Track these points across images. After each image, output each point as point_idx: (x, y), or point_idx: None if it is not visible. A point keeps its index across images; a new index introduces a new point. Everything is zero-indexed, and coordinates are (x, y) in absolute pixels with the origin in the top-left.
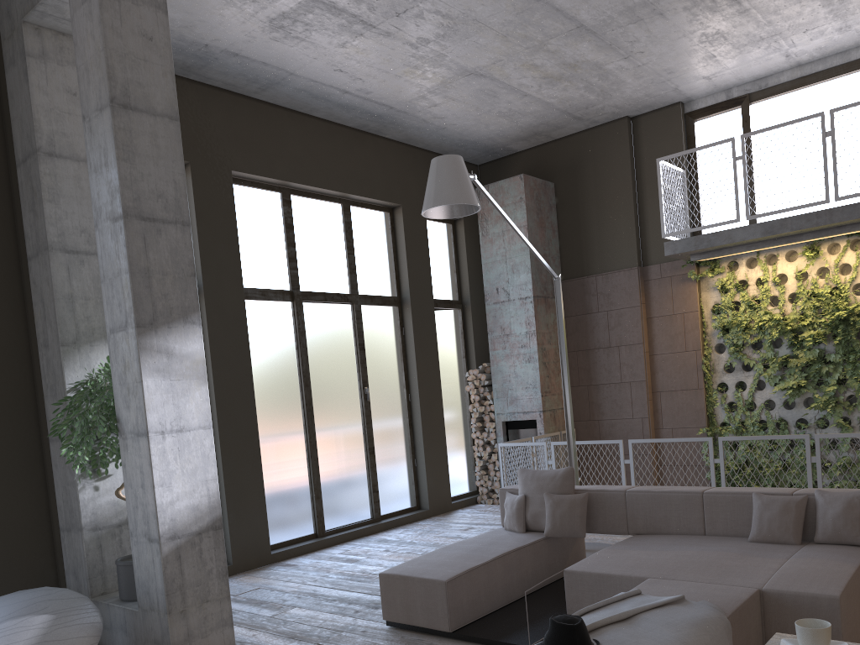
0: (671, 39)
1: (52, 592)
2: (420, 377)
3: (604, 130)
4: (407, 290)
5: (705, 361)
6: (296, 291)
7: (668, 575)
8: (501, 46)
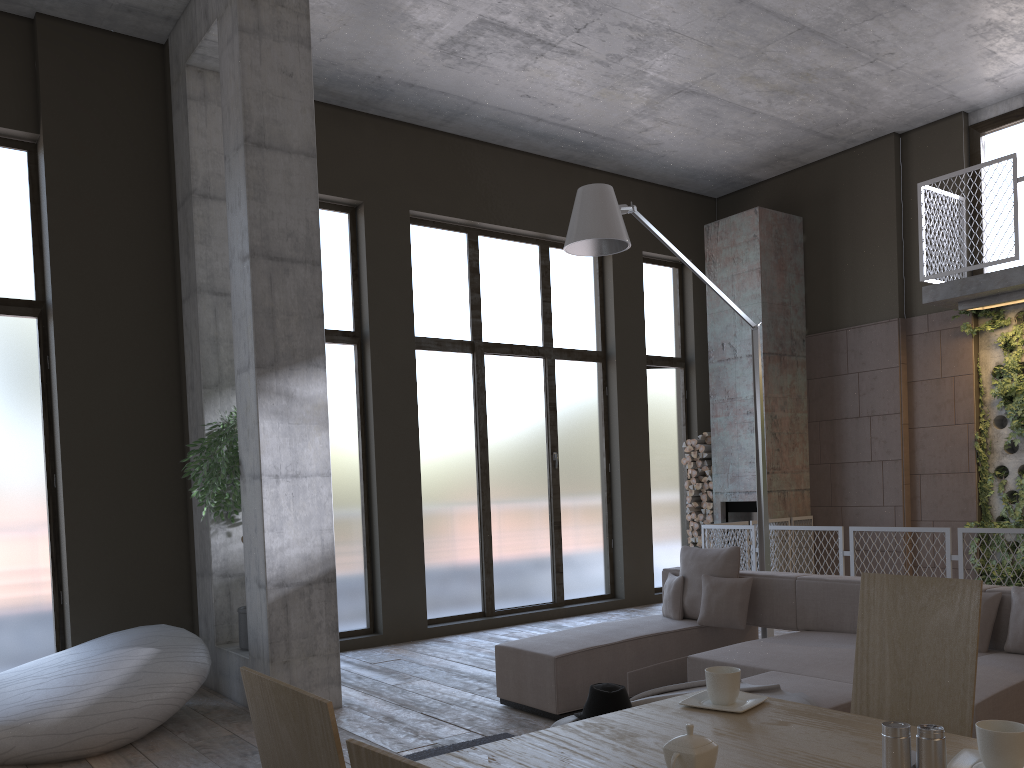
0: (927, 36)
1: (166, 629)
2: (622, 445)
3: (865, 151)
4: (613, 343)
5: (978, 437)
6: (477, 341)
7: (796, 670)
8: (709, 58)
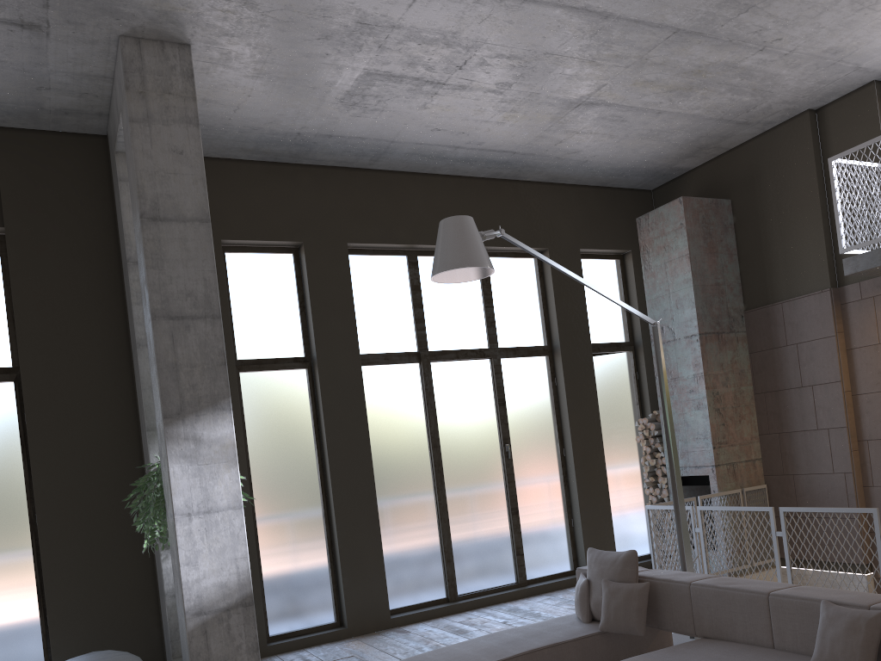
0: (810, 17)
1: (109, 656)
2: (573, 430)
3: (783, 130)
4: (557, 337)
5: None
6: (422, 351)
7: None
8: (595, 71)
